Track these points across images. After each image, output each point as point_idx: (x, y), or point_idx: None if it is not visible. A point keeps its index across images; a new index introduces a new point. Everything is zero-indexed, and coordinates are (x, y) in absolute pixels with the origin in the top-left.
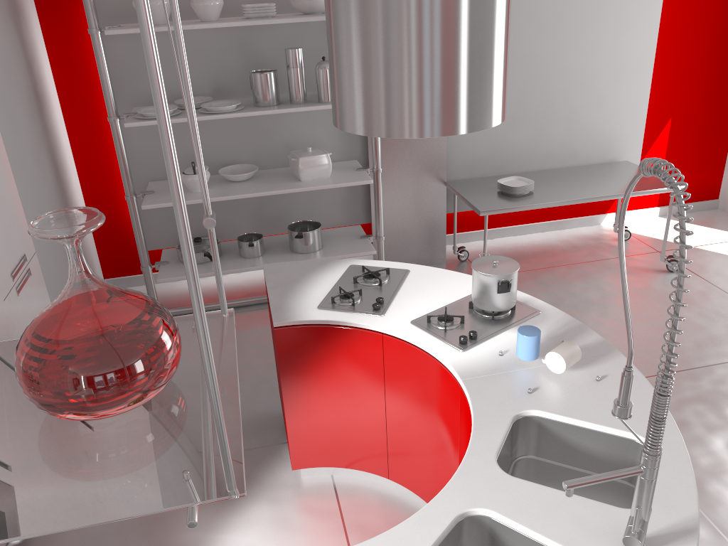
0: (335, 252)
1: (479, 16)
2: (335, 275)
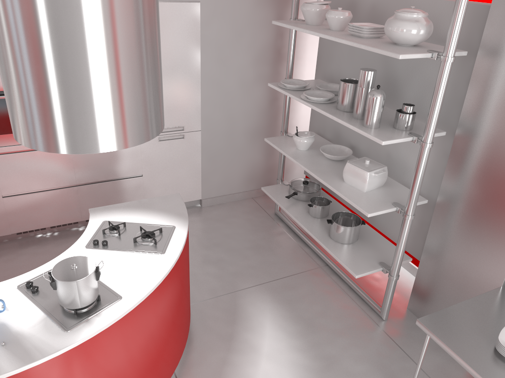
0: (341, 252)
1: (0, 51)
2: (157, 222)
